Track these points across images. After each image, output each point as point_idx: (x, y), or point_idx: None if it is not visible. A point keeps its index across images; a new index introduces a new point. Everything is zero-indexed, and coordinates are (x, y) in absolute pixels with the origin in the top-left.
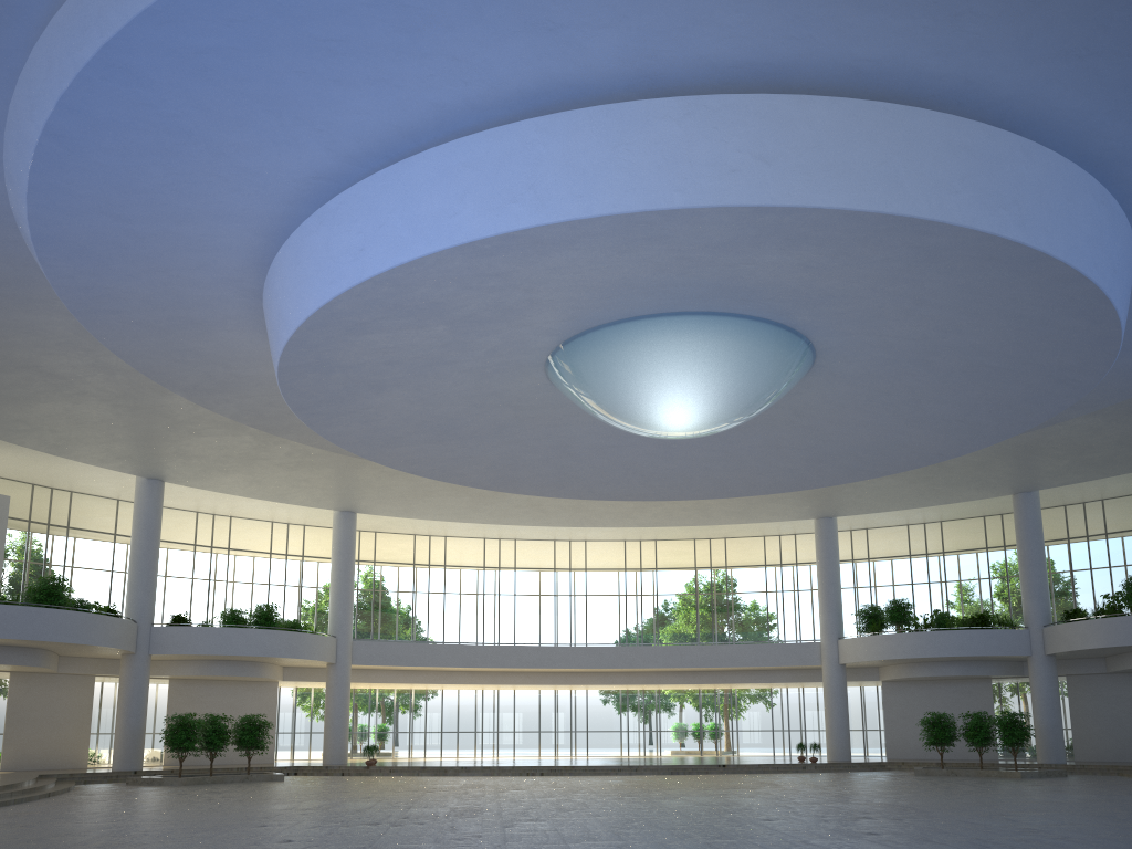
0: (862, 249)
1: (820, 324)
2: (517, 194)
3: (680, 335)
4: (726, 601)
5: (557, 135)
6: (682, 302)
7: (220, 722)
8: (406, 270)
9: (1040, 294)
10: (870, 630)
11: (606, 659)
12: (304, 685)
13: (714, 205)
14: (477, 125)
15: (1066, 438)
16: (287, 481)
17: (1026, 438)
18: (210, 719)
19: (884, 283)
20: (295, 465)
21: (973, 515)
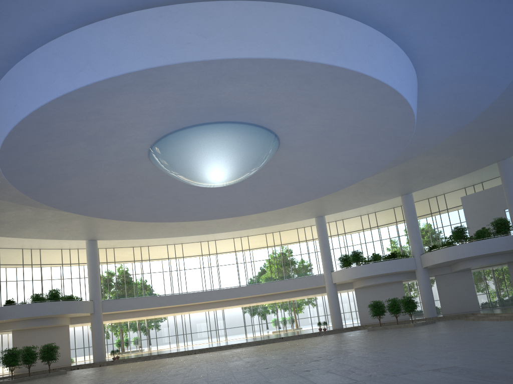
0: (272, 80)
1: (274, 122)
2: (82, 67)
3: (205, 135)
4: (283, 260)
5: (97, 34)
6: (201, 118)
7: (31, 349)
8: (39, 114)
9: (368, 95)
10: (344, 266)
11: (226, 294)
12: (85, 325)
13: (181, 62)
14: (61, 34)
15: (418, 167)
16: (57, 229)
17: (400, 169)
18: (26, 348)
19: (293, 97)
20: (58, 221)
21: (388, 208)
